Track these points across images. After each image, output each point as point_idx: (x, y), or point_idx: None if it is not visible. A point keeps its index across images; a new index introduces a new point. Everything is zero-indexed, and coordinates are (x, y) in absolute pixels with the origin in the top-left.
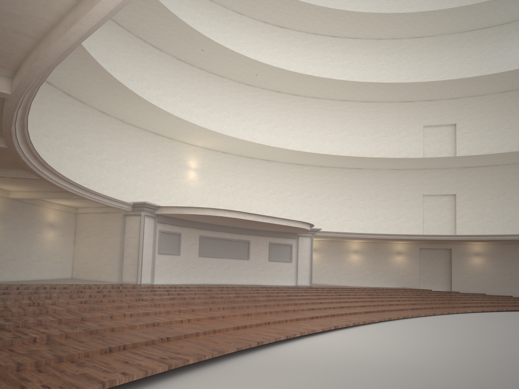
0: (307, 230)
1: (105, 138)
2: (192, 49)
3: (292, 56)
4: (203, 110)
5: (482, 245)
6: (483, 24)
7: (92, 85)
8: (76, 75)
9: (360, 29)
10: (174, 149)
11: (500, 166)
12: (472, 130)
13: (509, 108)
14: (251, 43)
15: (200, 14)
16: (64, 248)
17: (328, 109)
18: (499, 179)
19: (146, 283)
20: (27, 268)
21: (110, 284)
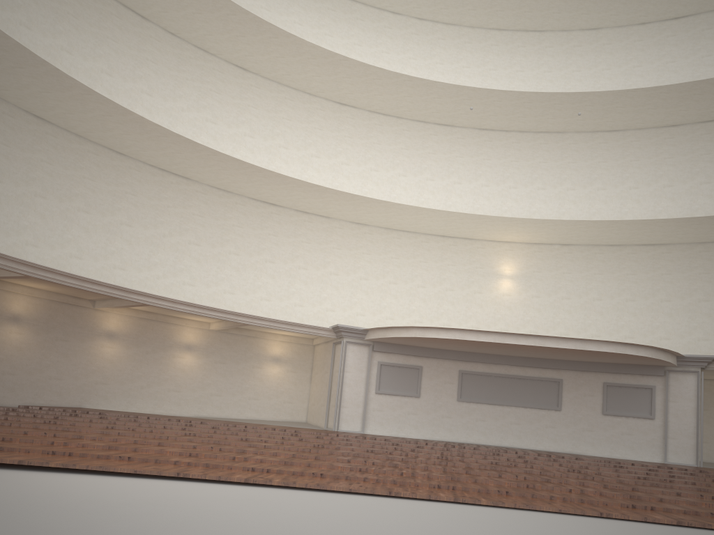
0: (654, 359)
1: (360, 253)
2: (485, 111)
3: (702, 57)
4: (526, 188)
5: None
6: None
7: (304, 195)
8: (279, 190)
9: None
10: (474, 253)
11: None
12: None
13: None
14: (617, 65)
15: (520, 57)
16: (296, 386)
17: None
18: None
19: (349, 431)
20: (240, 405)
21: (287, 426)
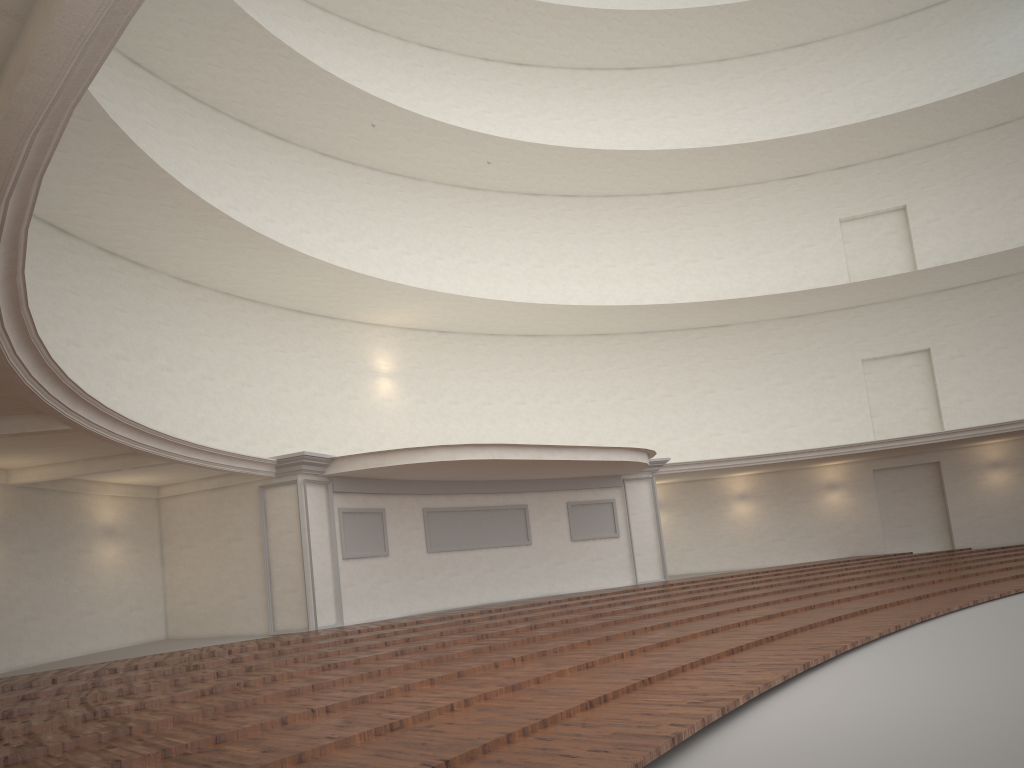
0: (644, 465)
1: (197, 334)
2: (351, 130)
3: (552, 119)
4: (389, 251)
5: (1004, 445)
6: None
7: (157, 223)
8: (120, 206)
9: (680, 46)
10: (341, 339)
11: (1013, 277)
12: (941, 213)
13: (1010, 157)
14: (466, 105)
15: (355, 59)
16: (143, 576)
17: (639, 214)
18: (1016, 304)
19: (328, 626)
20: (69, 631)
21: (252, 640)
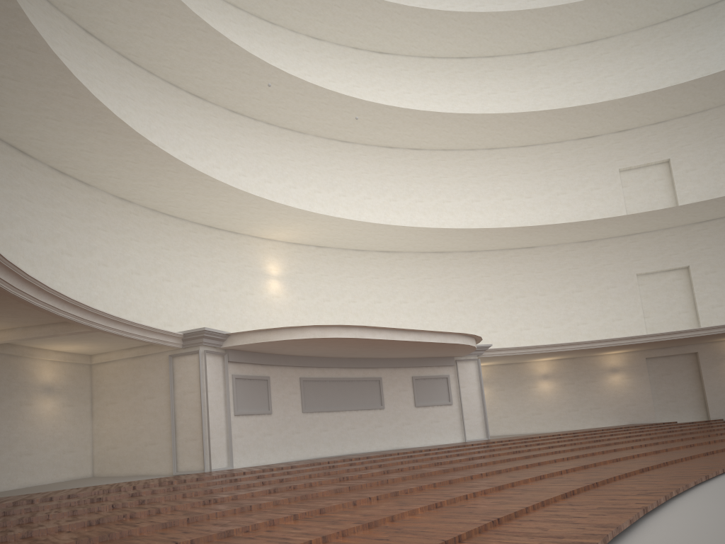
0: (473, 349)
1: (128, 239)
2: (253, 92)
3: (404, 93)
4: (280, 185)
5: None
6: (686, 6)
7: (96, 147)
8: (66, 132)
9: (500, 41)
10: (241, 249)
11: None
12: (696, 165)
13: None
14: (340, 81)
15: (258, 44)
16: (75, 426)
17: (468, 164)
18: None
19: (221, 468)
20: (9, 468)
21: (156, 478)
